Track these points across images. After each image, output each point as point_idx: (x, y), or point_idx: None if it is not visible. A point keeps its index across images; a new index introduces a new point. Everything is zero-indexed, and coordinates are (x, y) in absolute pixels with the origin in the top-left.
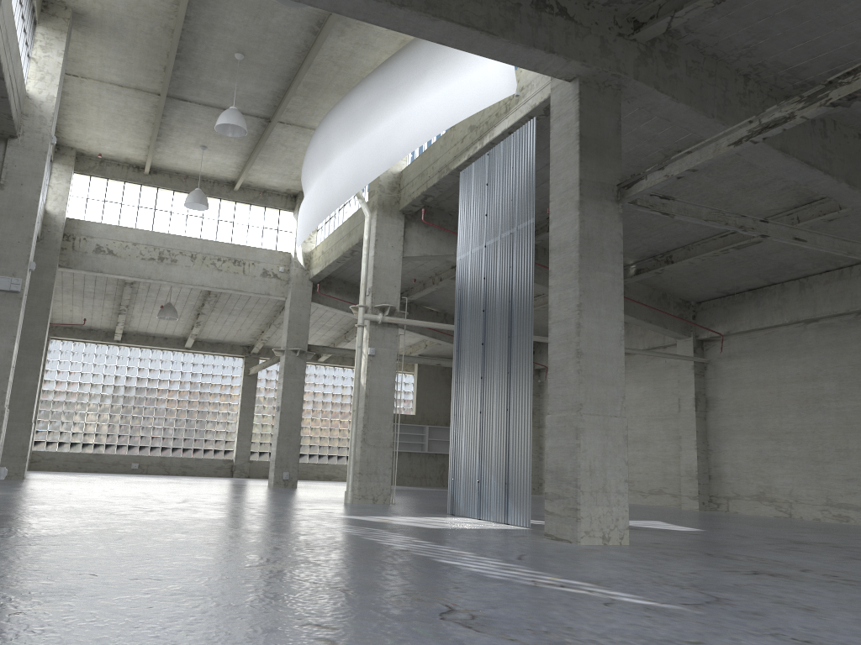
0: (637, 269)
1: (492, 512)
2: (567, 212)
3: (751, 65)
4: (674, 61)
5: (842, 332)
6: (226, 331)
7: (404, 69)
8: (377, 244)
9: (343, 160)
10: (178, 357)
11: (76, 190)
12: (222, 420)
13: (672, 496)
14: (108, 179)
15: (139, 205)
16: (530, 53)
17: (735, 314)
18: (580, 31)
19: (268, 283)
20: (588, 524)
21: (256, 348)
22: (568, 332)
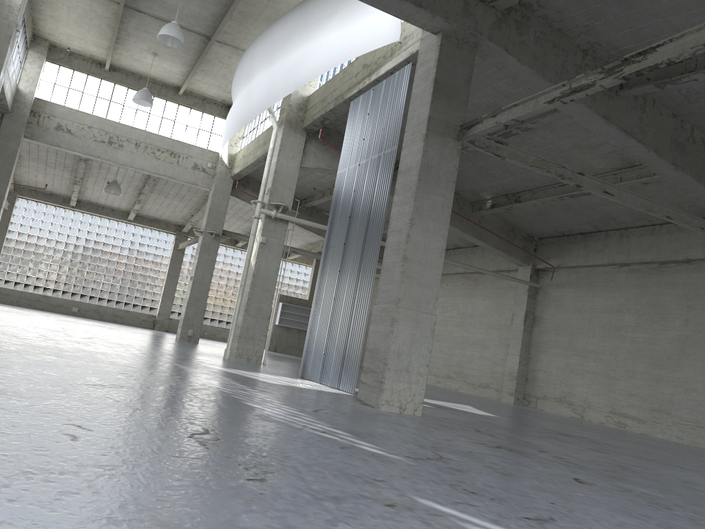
0: (493, 204)
1: (329, 379)
2: (415, 143)
3: (589, 43)
4: (525, 30)
5: (646, 277)
6: (162, 211)
7: (317, 9)
8: (280, 153)
9: (261, 80)
10: (121, 227)
11: (47, 75)
12: (151, 282)
13: (495, 391)
14: (74, 70)
15: (97, 95)
16: (402, 5)
17: (566, 252)
18: None
19: (197, 175)
20: (390, 395)
21: (185, 228)
22: (400, 241)
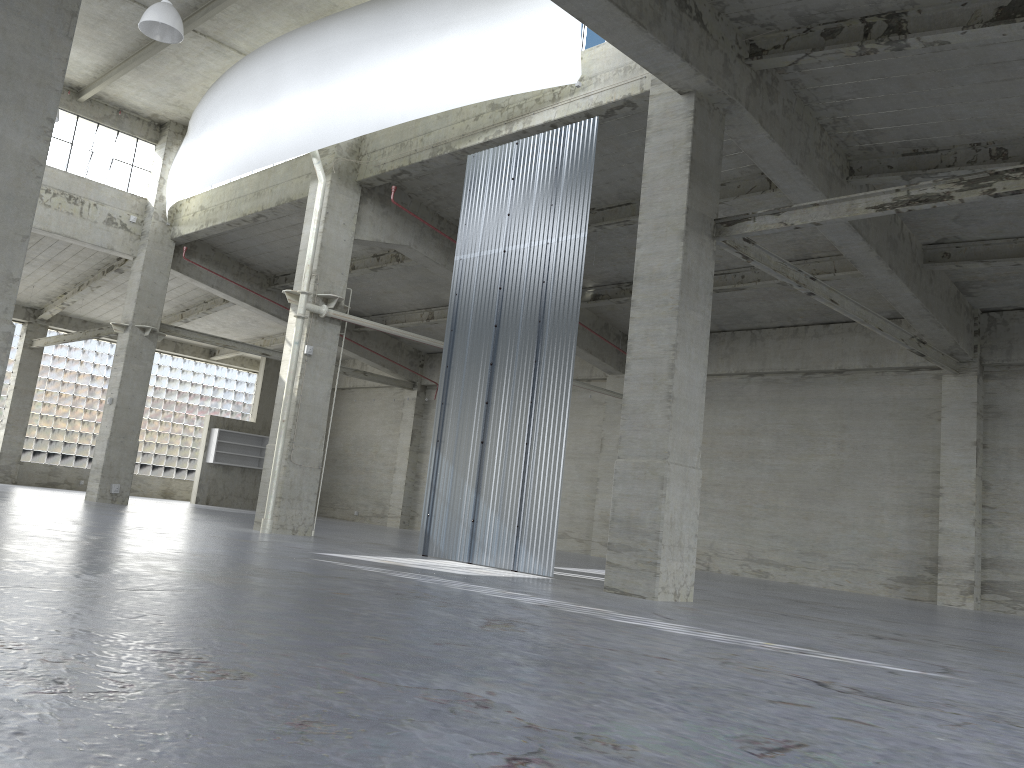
0: (595, 294)
1: (493, 557)
2: (665, 240)
3: (834, 118)
4: (775, 97)
5: (787, 390)
6: None
7: (418, 14)
8: (328, 219)
9: (301, 105)
10: None
11: None
12: None
13: (577, 541)
14: None
15: None
16: (665, 56)
17: None
18: (710, 43)
19: (113, 234)
20: (665, 579)
21: (48, 314)
22: (657, 373)
